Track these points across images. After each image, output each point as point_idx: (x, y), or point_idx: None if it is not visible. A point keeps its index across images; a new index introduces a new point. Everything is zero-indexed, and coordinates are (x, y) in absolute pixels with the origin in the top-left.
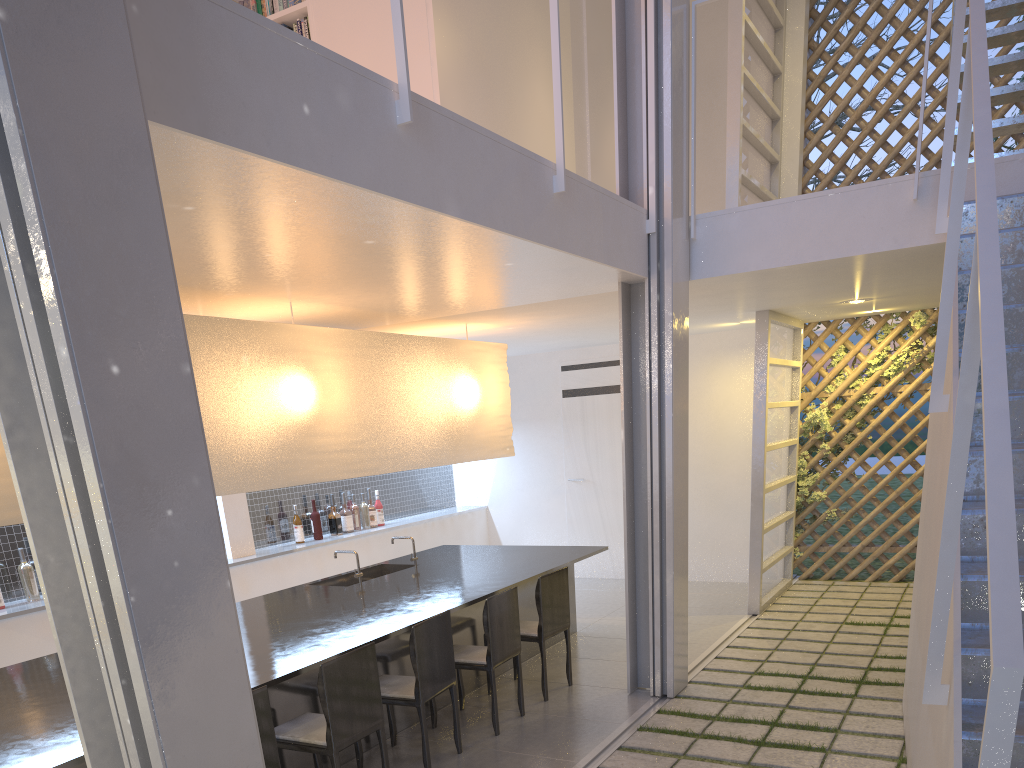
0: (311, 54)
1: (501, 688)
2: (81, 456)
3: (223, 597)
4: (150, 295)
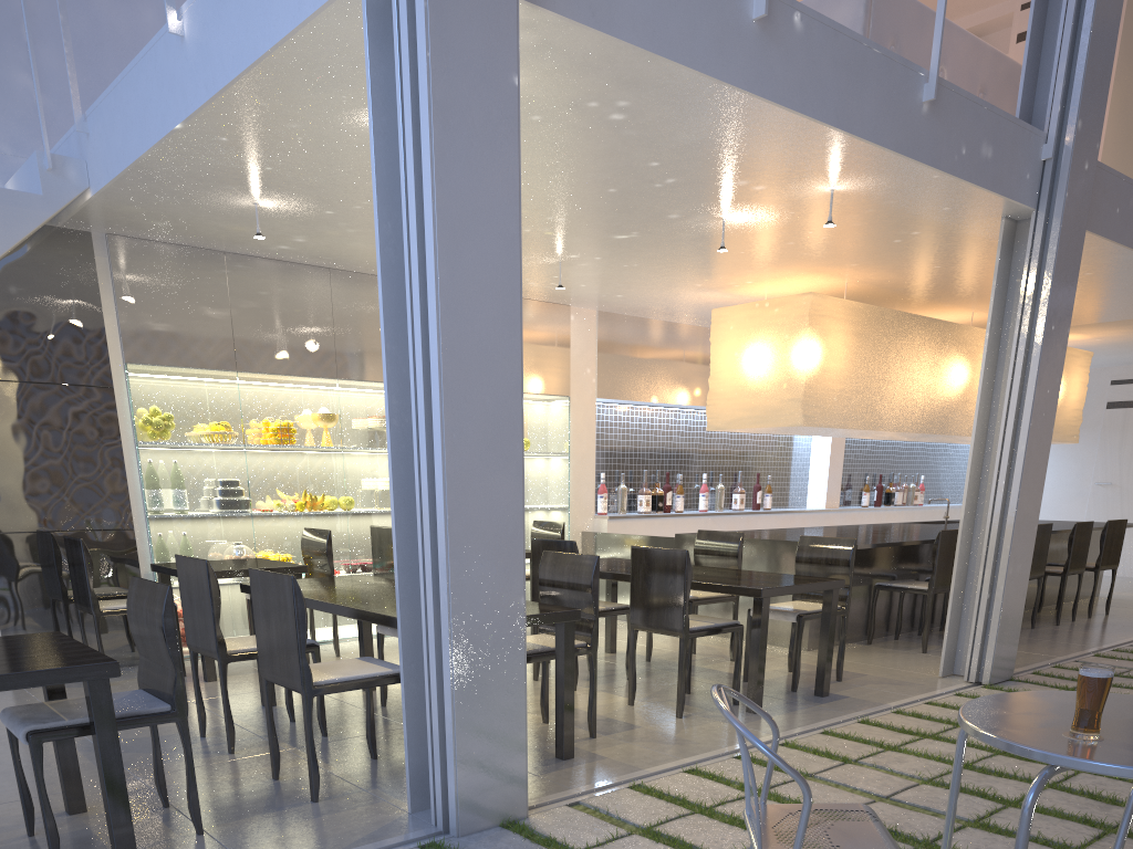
0: (1125, 183)
1: (1046, 611)
2: (1031, 362)
3: (1049, 435)
4: (1068, 298)
